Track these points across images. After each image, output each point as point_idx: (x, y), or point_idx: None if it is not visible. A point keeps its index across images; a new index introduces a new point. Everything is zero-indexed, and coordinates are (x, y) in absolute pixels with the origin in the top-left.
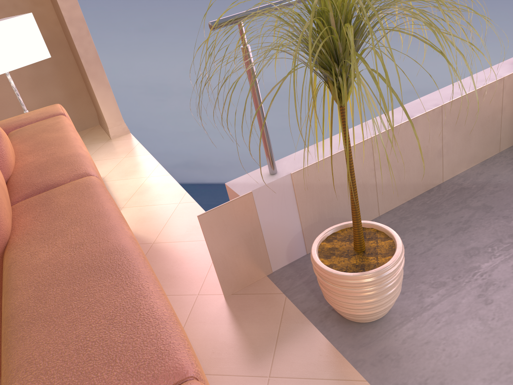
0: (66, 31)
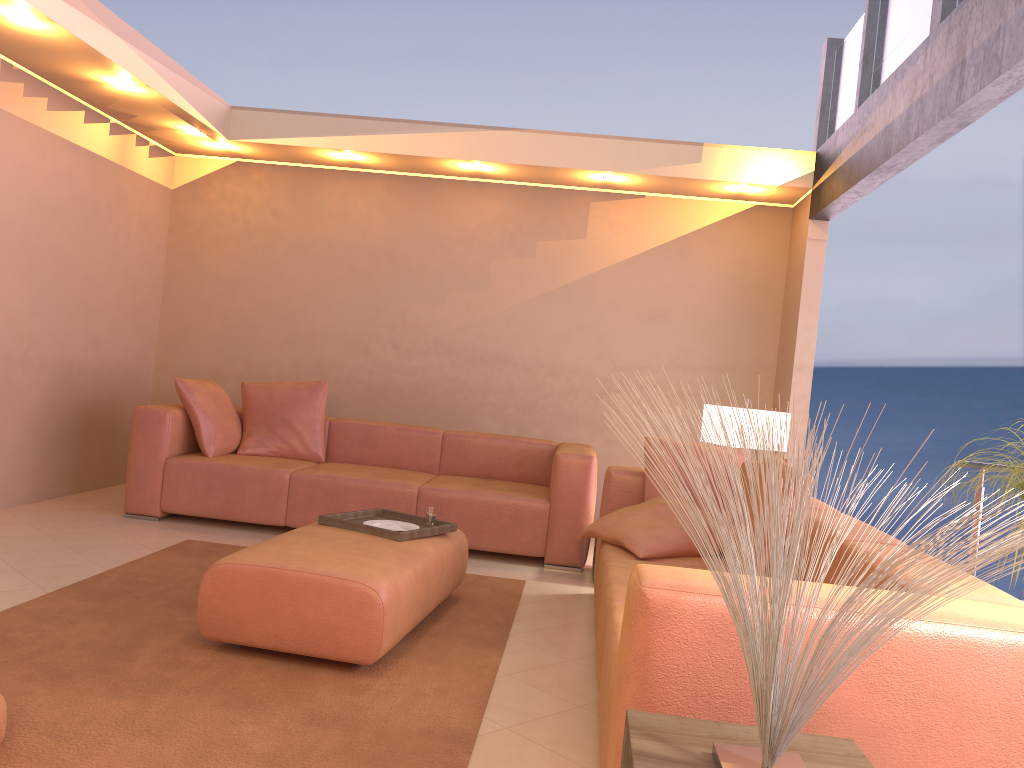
0: None
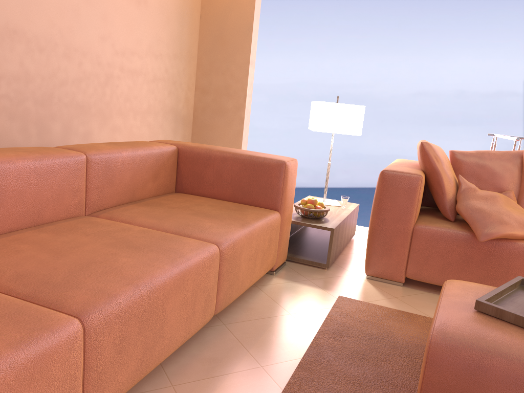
0: (223, 116)
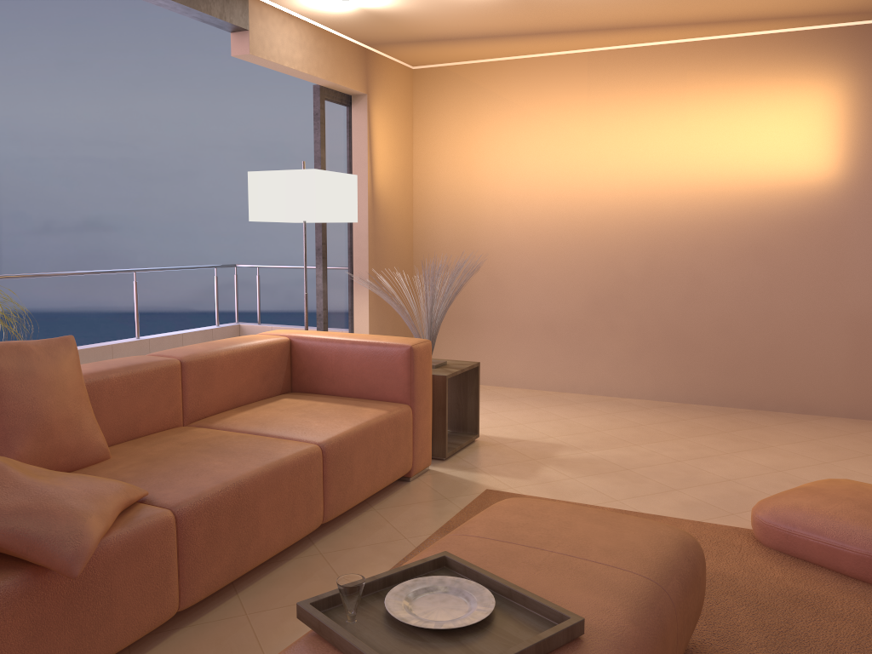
0: None
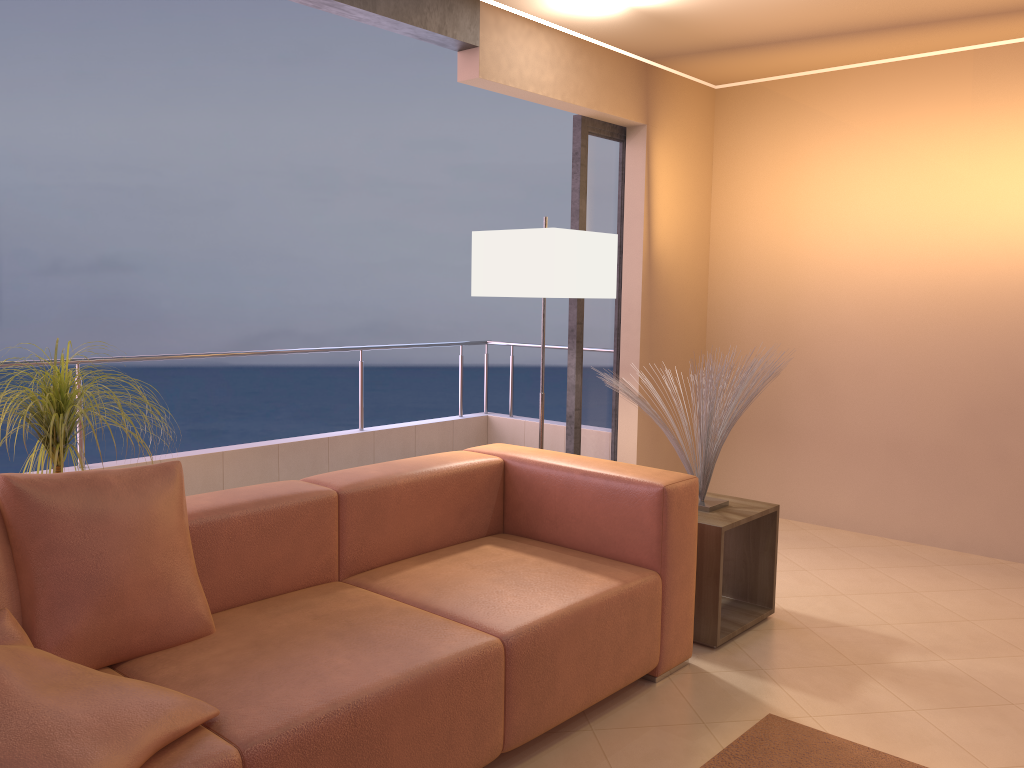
0: None
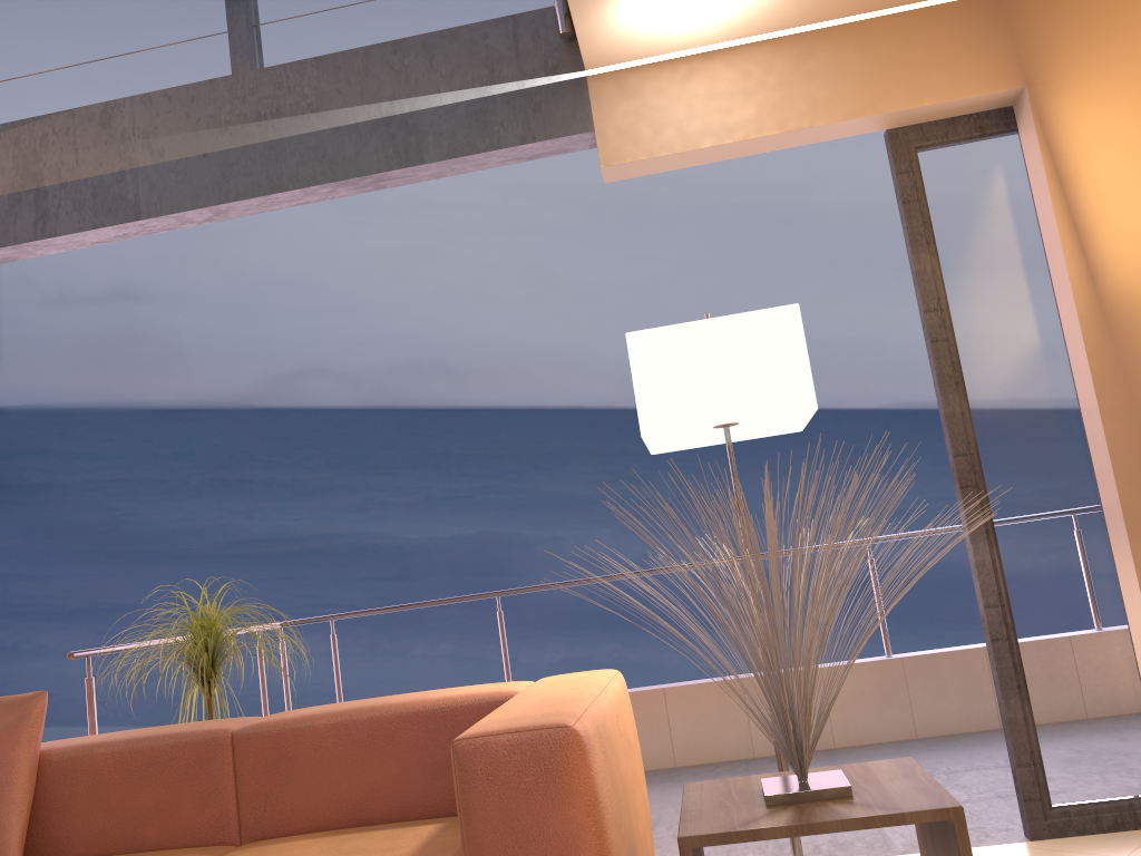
0: None
